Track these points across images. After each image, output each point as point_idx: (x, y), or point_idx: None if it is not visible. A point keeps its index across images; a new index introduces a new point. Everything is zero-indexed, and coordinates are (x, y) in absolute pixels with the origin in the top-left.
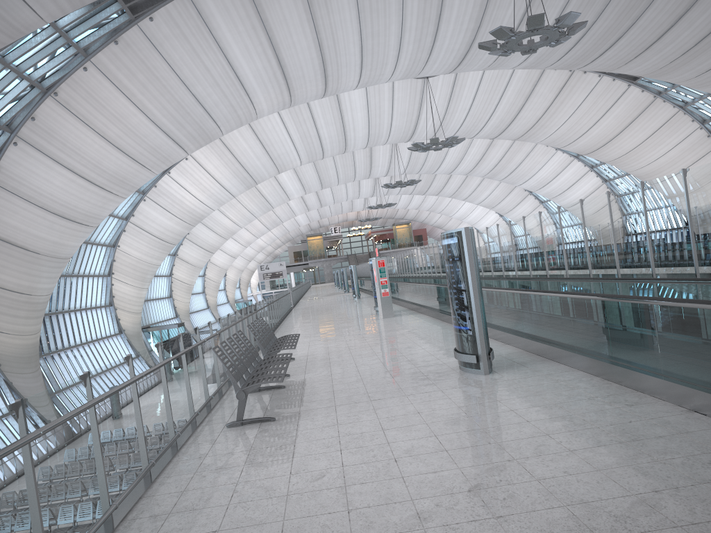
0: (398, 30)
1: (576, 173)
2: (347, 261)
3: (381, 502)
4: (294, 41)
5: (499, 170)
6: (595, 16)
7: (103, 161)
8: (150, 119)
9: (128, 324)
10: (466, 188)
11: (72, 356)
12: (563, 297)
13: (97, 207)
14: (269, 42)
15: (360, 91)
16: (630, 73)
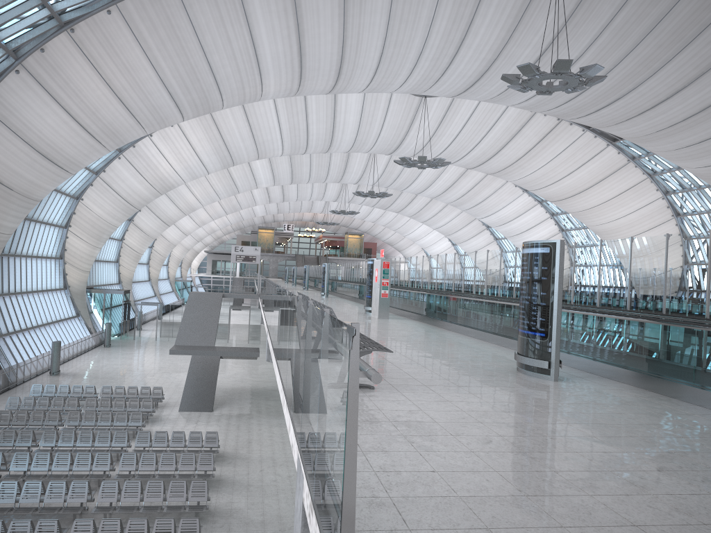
0: (421, 45)
1: (537, 217)
2: (292, 261)
3: (580, 469)
4: (320, 33)
5: (466, 200)
6: (602, 73)
7: (102, 109)
8: (160, 77)
9: (74, 281)
10: (428, 211)
11: (16, 302)
12: (636, 321)
13: (82, 154)
14: (296, 28)
15: (358, 95)
16: (616, 133)
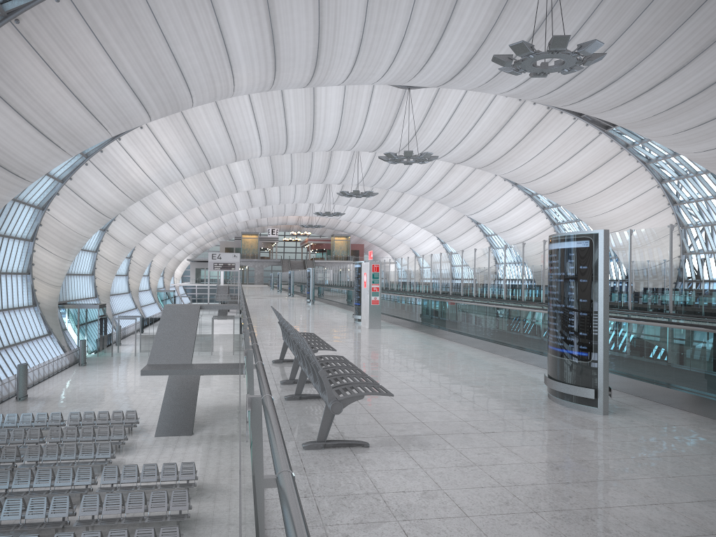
0: (403, 30)
1: (527, 211)
2: (278, 266)
3: None
4: (294, 19)
5: (454, 196)
6: None
7: (57, 109)
8: (120, 71)
9: (44, 297)
10: (415, 210)
11: None
12: (705, 332)
13: (39, 160)
14: (267, 14)
15: (338, 89)
16: (610, 119)
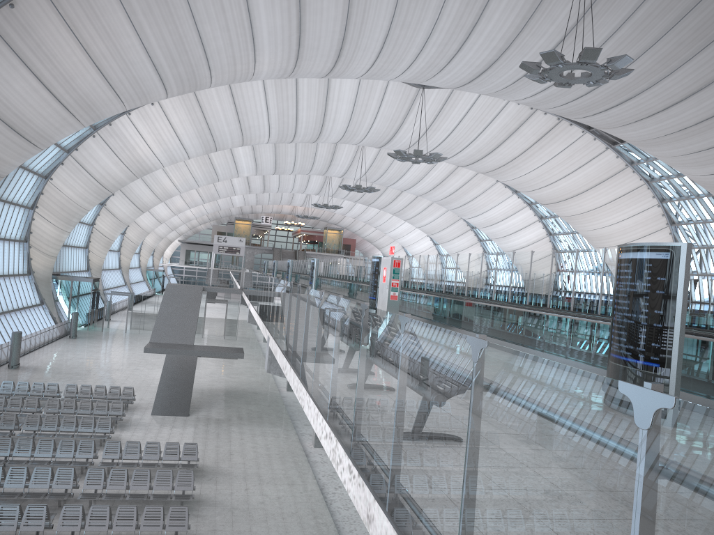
0: (429, 28)
1: (525, 220)
2: (268, 254)
3: None
4: (323, 8)
5: (453, 199)
6: None
7: (77, 78)
8: (144, 45)
9: (39, 266)
10: (412, 209)
11: None
12: None
13: (53, 127)
14: (297, 0)
15: (353, 83)
16: (621, 135)
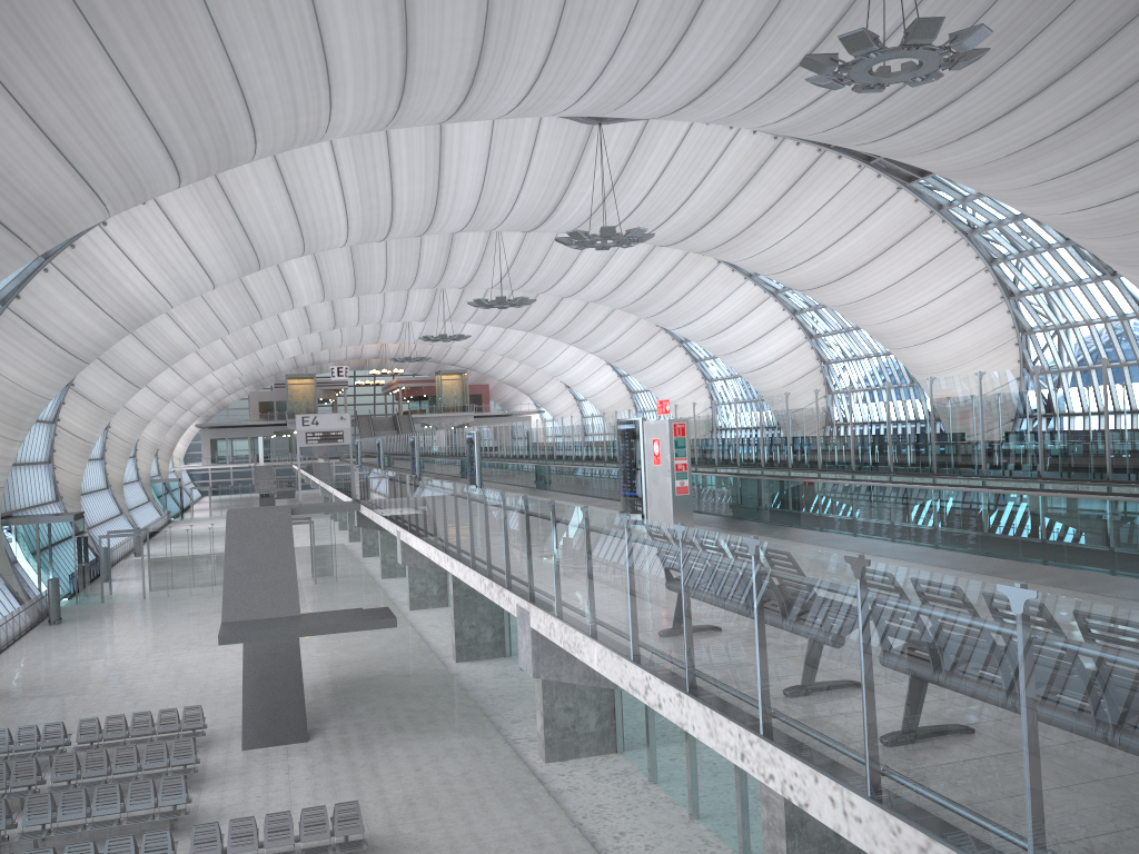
0: (625, 18)
1: (769, 319)
2: None
3: None
4: None
5: (651, 300)
6: None
7: (20, 169)
8: (136, 97)
9: None
10: (581, 325)
11: None
12: None
13: None
14: None
15: (482, 128)
16: (931, 165)
